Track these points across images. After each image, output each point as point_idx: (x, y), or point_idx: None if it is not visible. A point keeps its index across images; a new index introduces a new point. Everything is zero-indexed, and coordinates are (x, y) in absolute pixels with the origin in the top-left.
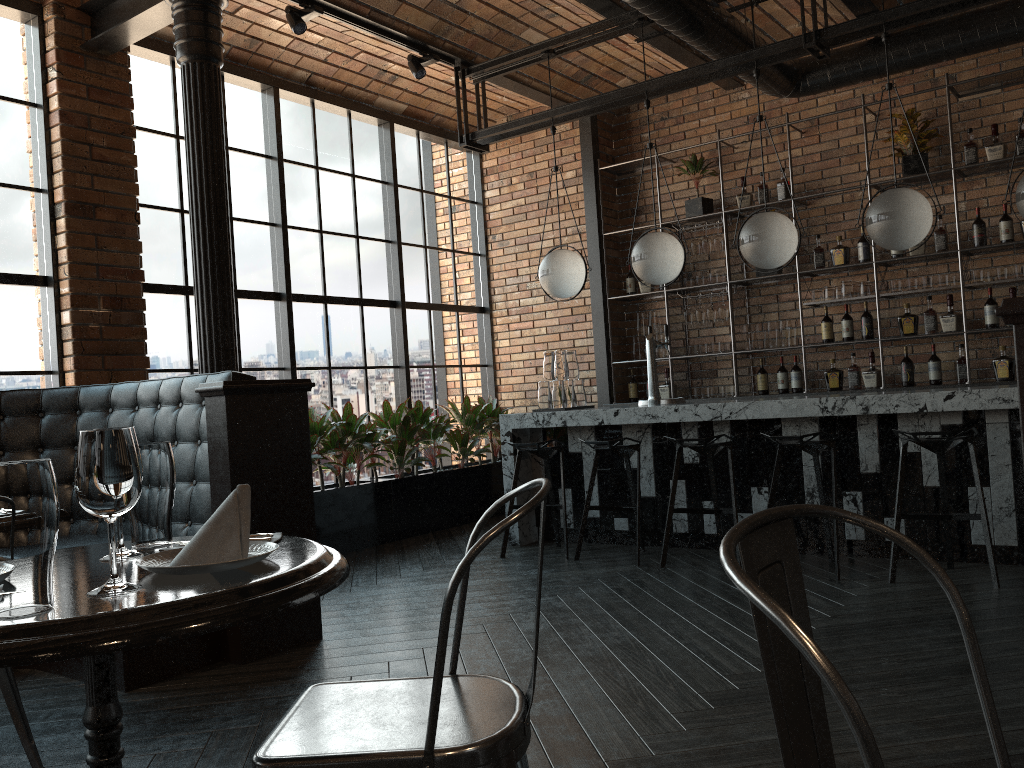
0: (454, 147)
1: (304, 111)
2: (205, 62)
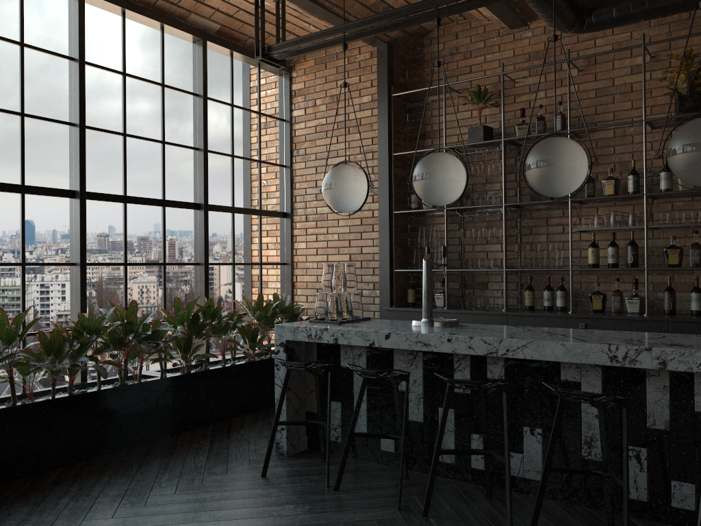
0: (266, 69)
1: (114, 19)
2: None
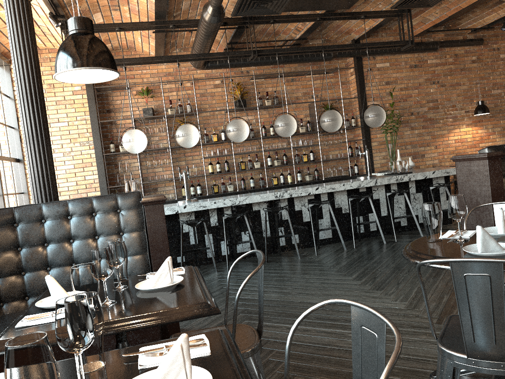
0: None
1: None
2: None
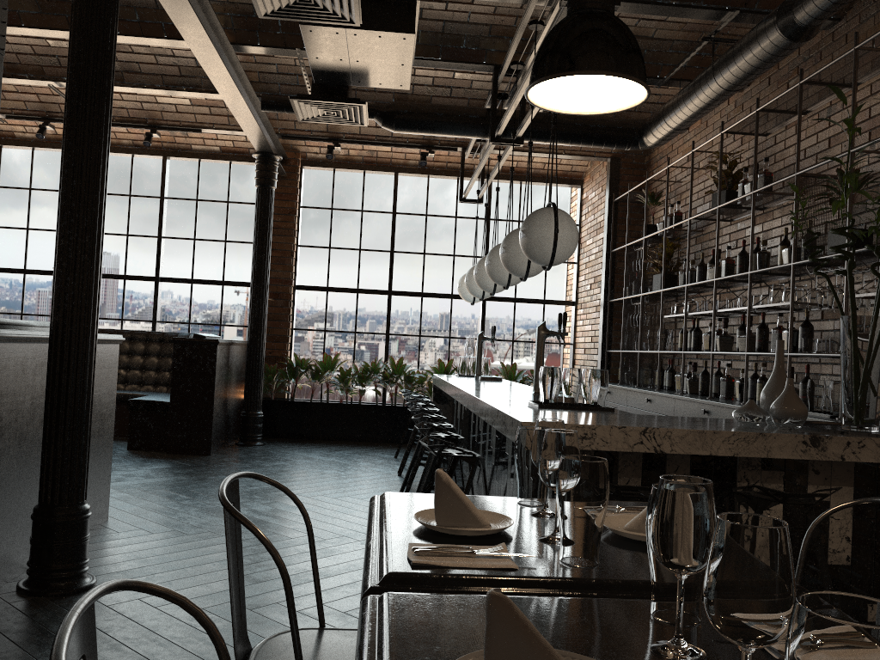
0: (559, 187)
1: (421, 182)
2: (261, 187)
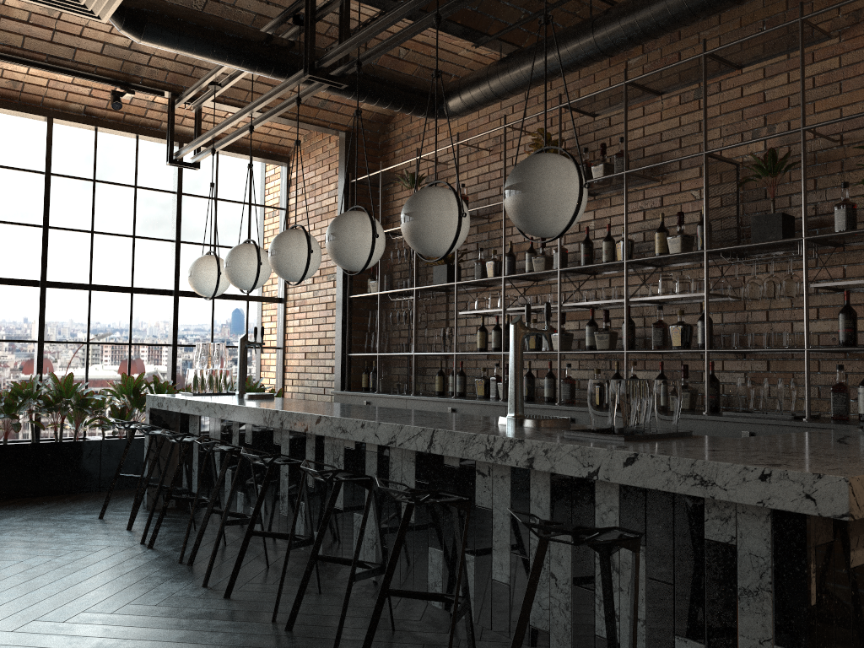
0: (261, 162)
1: (86, 135)
2: None
